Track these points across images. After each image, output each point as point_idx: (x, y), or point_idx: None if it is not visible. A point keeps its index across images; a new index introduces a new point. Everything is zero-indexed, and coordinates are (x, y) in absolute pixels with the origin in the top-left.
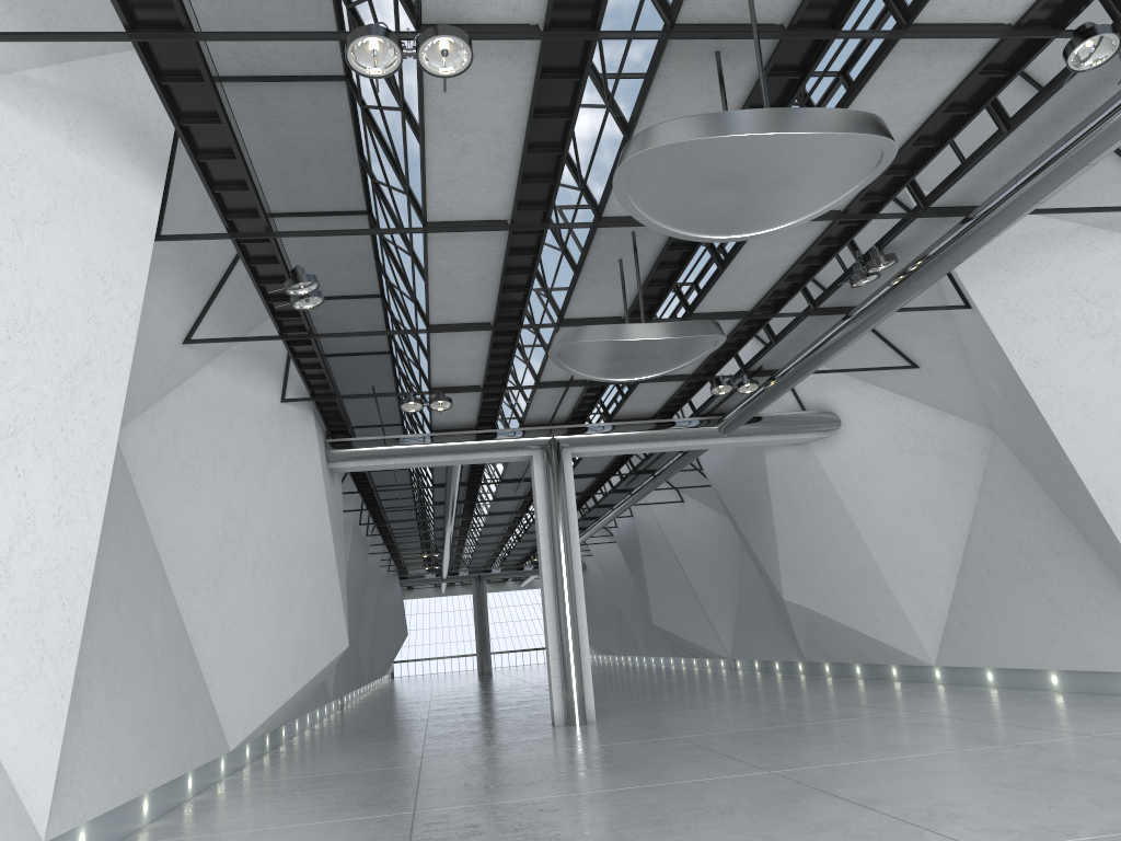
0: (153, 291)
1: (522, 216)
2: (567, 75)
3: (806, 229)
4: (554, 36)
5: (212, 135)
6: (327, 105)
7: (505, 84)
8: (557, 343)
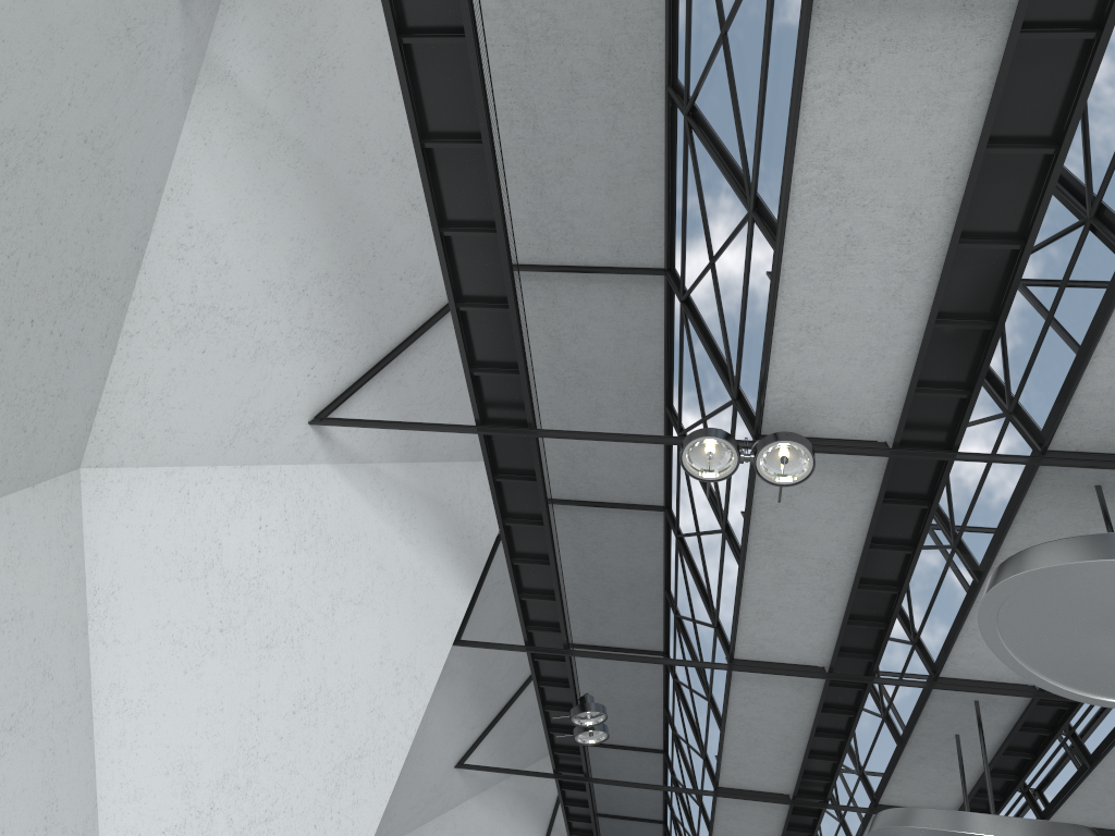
0: (439, 702)
1: (842, 664)
2: (913, 501)
3: None
4: (904, 454)
5: (531, 537)
6: (642, 535)
7: (841, 506)
8: (880, 825)
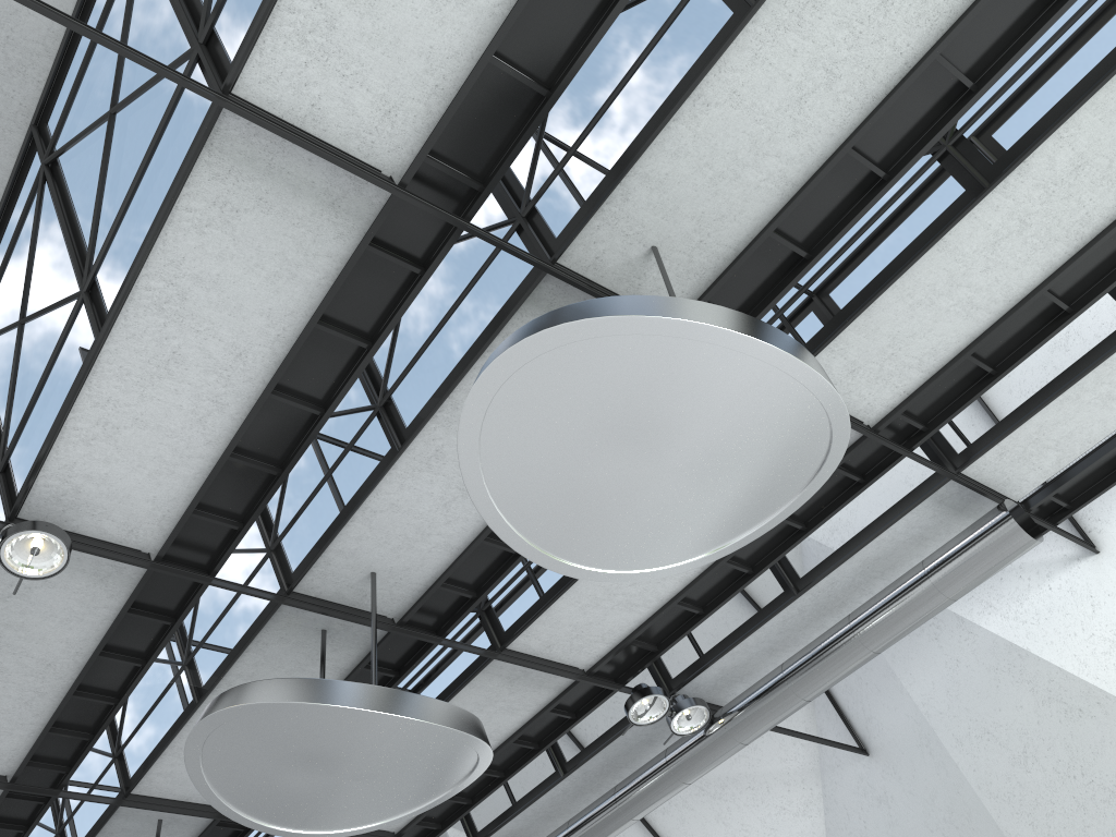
0: None
1: (30, 774)
2: (159, 615)
3: None
4: (164, 569)
5: None
6: None
7: (83, 608)
8: None
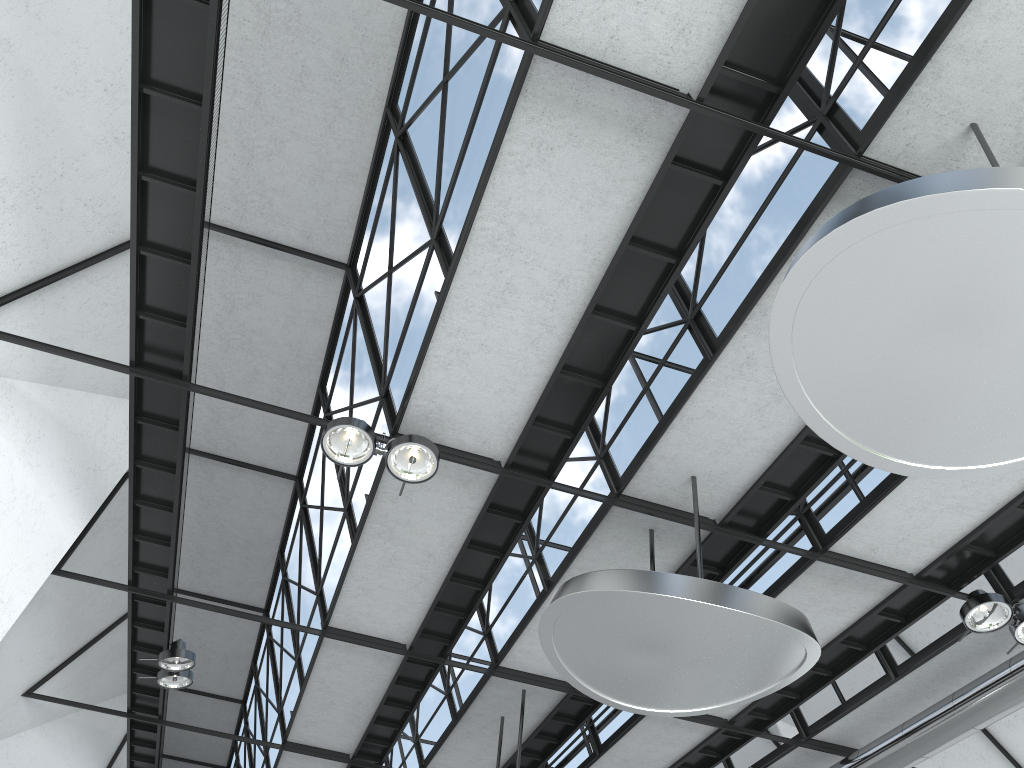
0: (21, 628)
1: (422, 644)
2: (511, 514)
3: (690, 730)
4: (512, 474)
5: (160, 483)
6: (269, 498)
7: (452, 508)
8: None
